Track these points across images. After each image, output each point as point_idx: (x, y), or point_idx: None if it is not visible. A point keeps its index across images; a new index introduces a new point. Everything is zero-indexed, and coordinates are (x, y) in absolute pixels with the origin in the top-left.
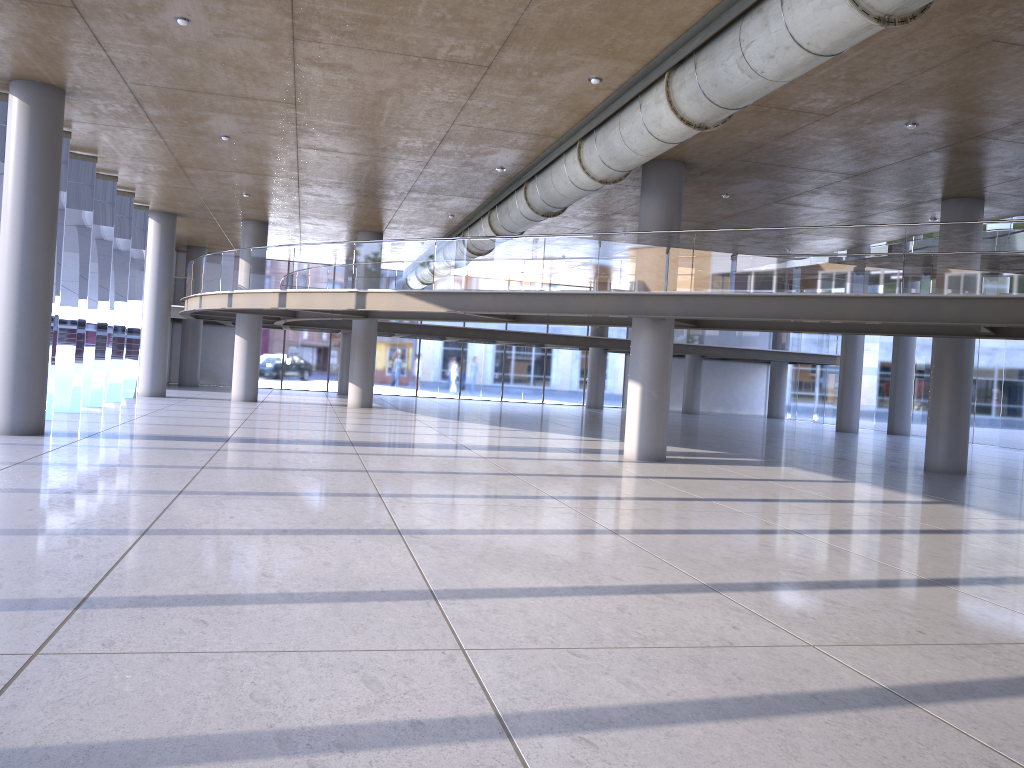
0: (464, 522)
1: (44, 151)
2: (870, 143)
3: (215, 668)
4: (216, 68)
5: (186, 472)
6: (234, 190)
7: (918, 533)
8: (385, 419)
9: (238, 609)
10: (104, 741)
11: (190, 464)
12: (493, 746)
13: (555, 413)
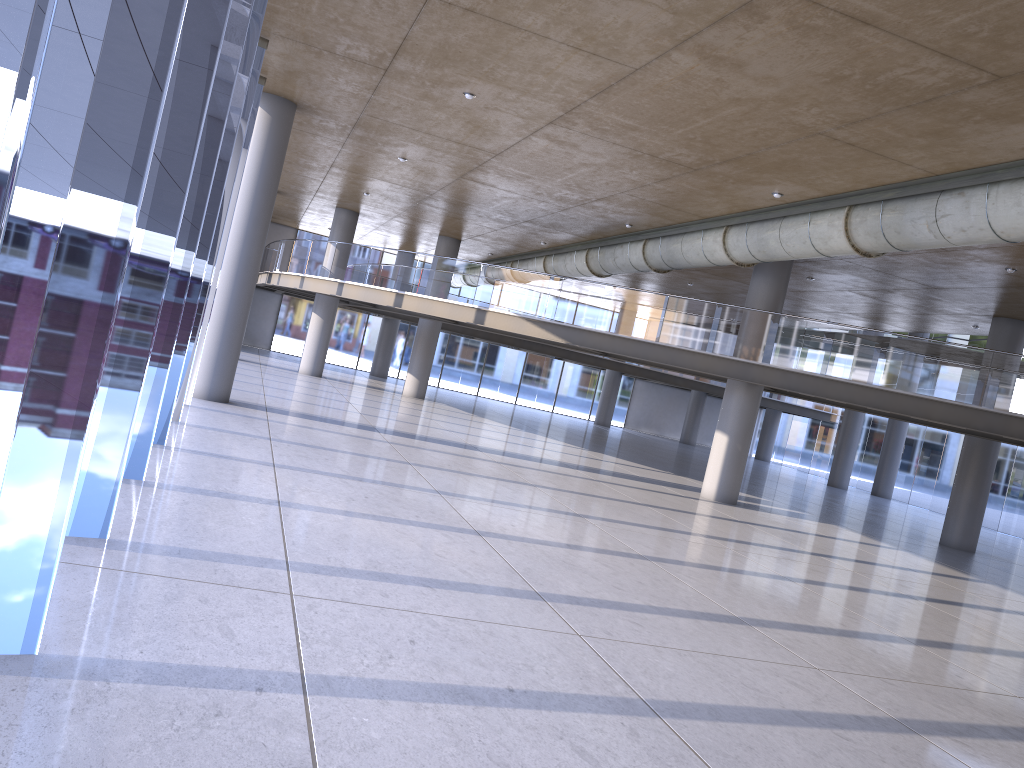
0: (676, 554)
1: (275, 158)
2: (966, 272)
3: (696, 661)
4: (457, 123)
5: (406, 468)
6: (359, 189)
7: (996, 611)
8: (456, 418)
9: (642, 616)
10: (710, 703)
11: (395, 458)
12: (916, 738)
13: (579, 428)
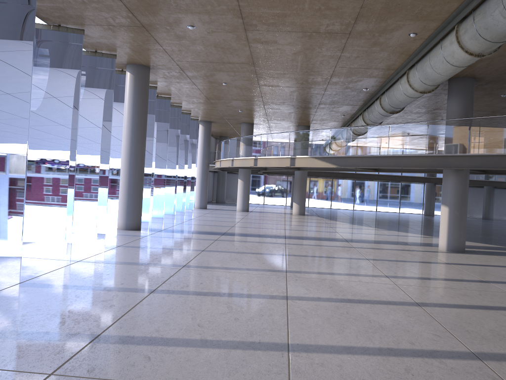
0: (327, 292)
1: (140, 96)
2: None
3: None
4: (212, 49)
5: (193, 253)
6: (234, 109)
7: None
8: (309, 222)
9: (172, 350)
10: None
11: (197, 248)
12: None
13: (404, 219)
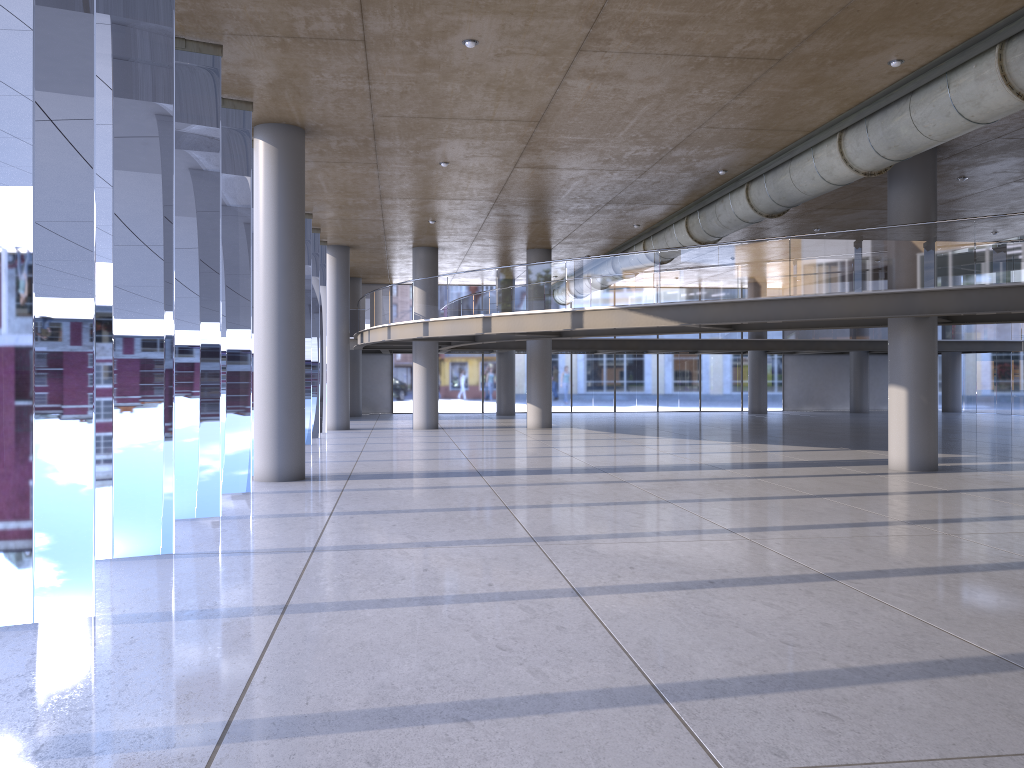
0: (873, 560)
1: (292, 193)
2: None
3: None
4: (476, 91)
5: (501, 514)
6: (422, 217)
7: None
8: (585, 439)
9: (837, 694)
10: None
11: (490, 504)
12: None
13: (731, 421)
